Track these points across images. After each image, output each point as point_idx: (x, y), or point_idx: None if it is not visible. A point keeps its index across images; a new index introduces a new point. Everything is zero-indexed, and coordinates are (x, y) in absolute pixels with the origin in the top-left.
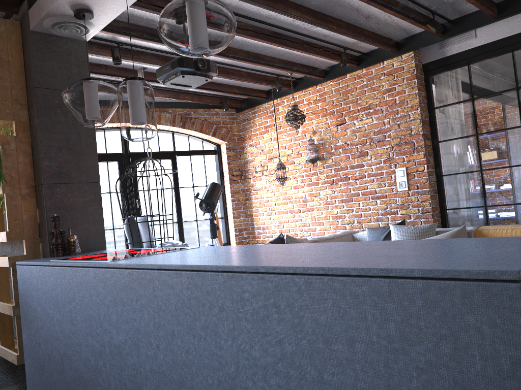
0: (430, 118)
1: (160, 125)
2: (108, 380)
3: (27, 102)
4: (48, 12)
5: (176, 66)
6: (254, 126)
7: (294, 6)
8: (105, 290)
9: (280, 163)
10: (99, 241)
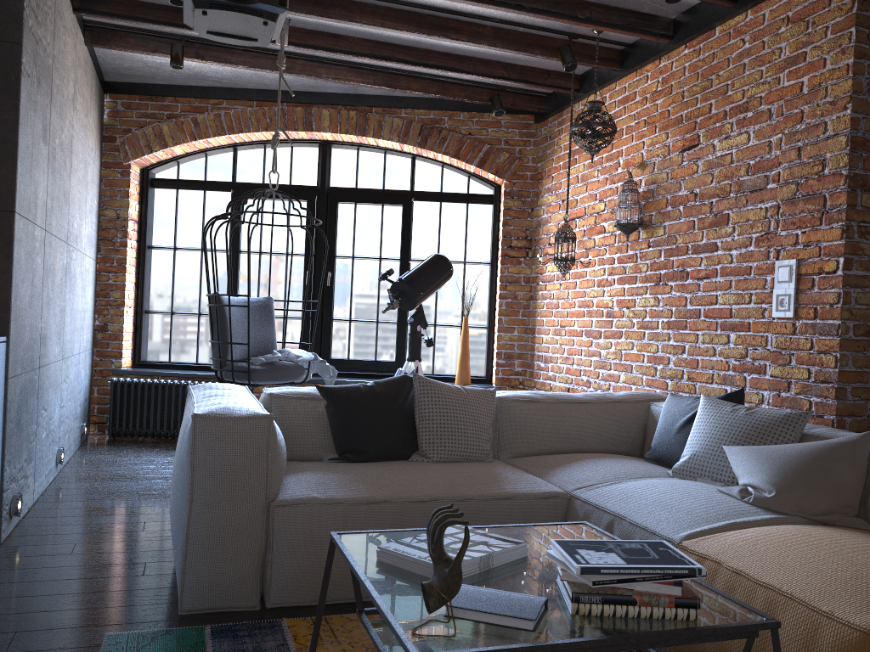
0: None
1: (380, 140)
2: None
3: None
4: None
5: None
6: (557, 151)
7: None
8: None
9: (564, 228)
10: None
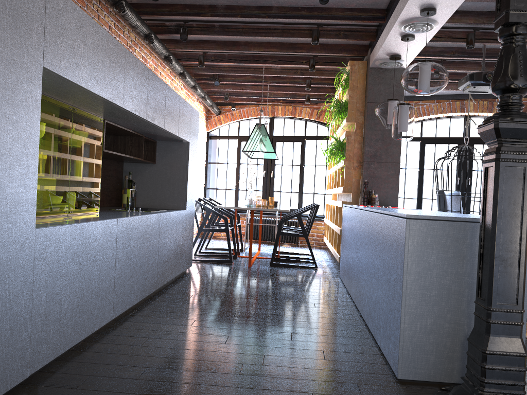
0: None
1: None
2: (354, 266)
3: (364, 111)
4: (375, 58)
5: (467, 80)
6: None
7: None
8: (358, 220)
9: None
10: (393, 201)
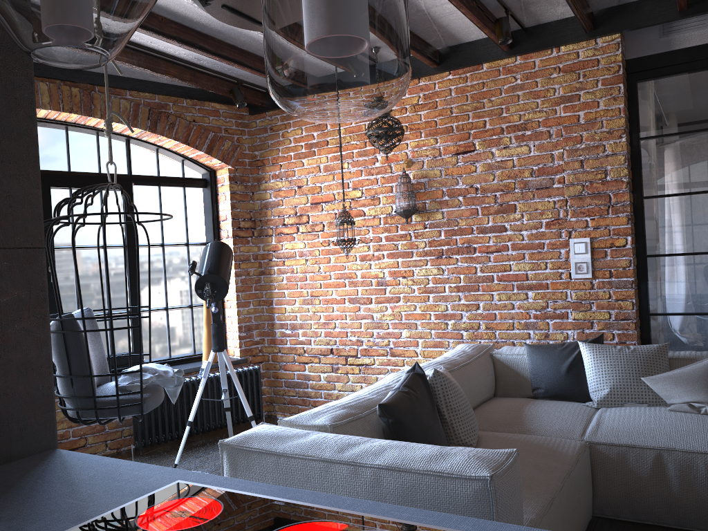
0: (634, 155)
1: None
2: None
3: None
4: None
5: None
6: (285, 142)
7: None
8: None
9: (346, 214)
10: (38, 426)
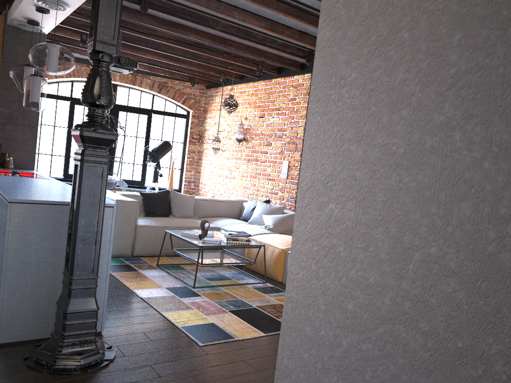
0: None
1: (141, 88)
2: None
3: (0, 68)
4: (12, 18)
5: None
6: (214, 103)
7: (194, 31)
8: None
9: (216, 137)
10: (30, 164)
